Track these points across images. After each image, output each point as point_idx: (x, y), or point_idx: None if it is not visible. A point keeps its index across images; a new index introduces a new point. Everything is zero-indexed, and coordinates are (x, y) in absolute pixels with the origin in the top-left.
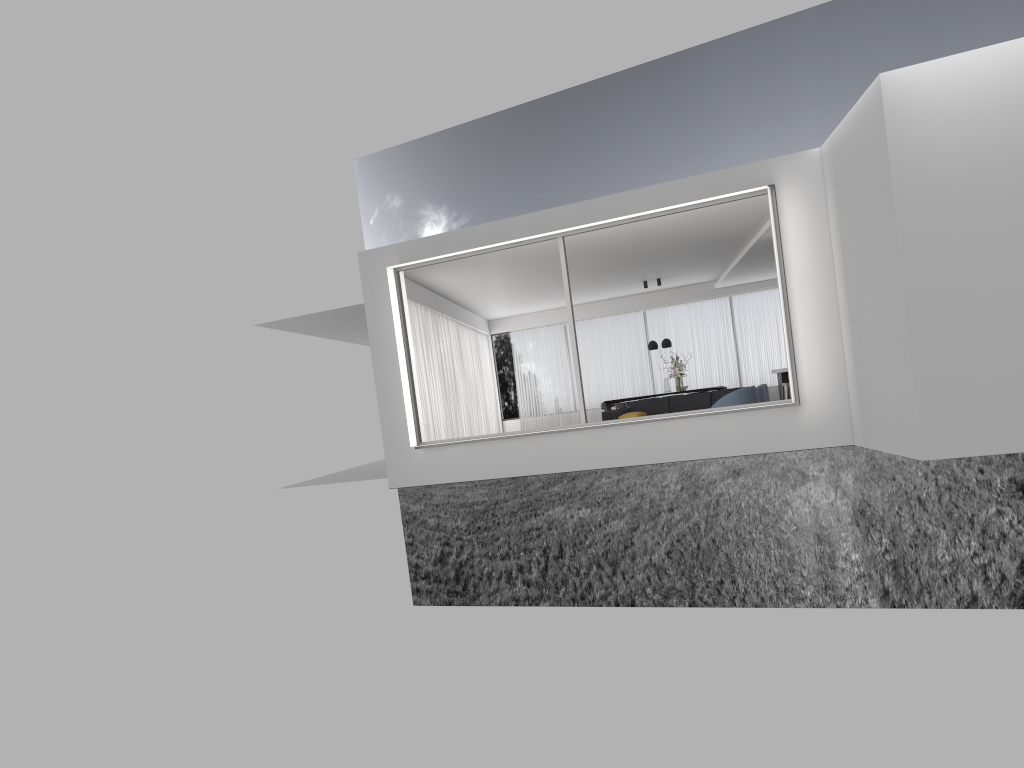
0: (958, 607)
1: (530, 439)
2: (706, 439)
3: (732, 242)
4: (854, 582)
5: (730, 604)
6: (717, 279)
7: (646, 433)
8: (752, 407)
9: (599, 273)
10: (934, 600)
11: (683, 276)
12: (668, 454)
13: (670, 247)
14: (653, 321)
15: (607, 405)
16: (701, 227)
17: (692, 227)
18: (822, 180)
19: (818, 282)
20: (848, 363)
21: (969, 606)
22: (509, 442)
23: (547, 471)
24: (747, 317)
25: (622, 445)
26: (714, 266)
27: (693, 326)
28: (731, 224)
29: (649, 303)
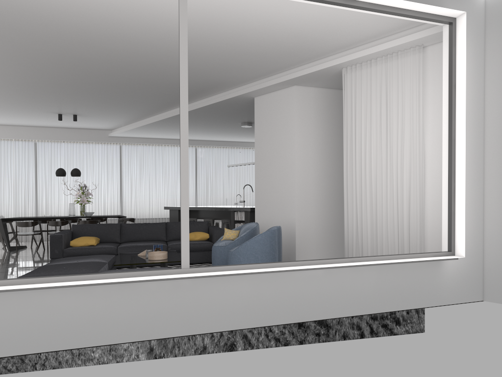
0: (195, 354)
1: (64, 289)
2: (343, 293)
3: (194, 94)
4: (131, 344)
5: (32, 369)
6: (113, 129)
7: (268, 284)
8: (419, 259)
9: (35, 90)
10: (181, 351)
11: (97, 118)
12: (294, 312)
13: (146, 81)
14: (45, 152)
15: (4, 222)
16: (212, 65)
17: (207, 62)
18: (483, 32)
19: (470, 132)
20: (496, 219)
21: (201, 353)
22: (16, 294)
23: (92, 342)
24: (134, 163)
25: (230, 300)
26: (135, 115)
27: (85, 162)
28: (234, 72)
29: (43, 136)
